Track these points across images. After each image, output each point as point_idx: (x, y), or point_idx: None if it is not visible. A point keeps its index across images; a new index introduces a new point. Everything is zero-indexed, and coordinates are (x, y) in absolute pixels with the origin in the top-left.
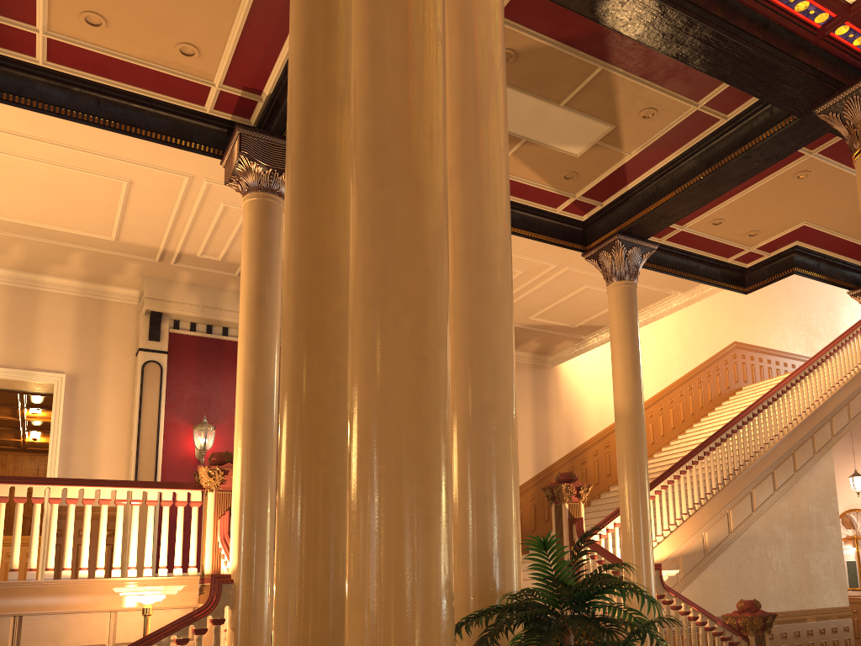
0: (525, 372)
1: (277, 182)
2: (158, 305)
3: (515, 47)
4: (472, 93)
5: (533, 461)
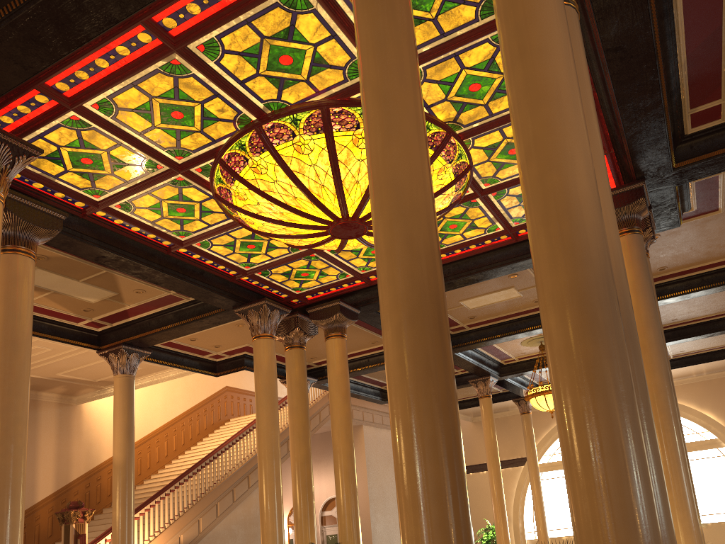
0: (52, 409)
1: None
2: None
3: (48, 255)
4: (10, 339)
5: (54, 480)
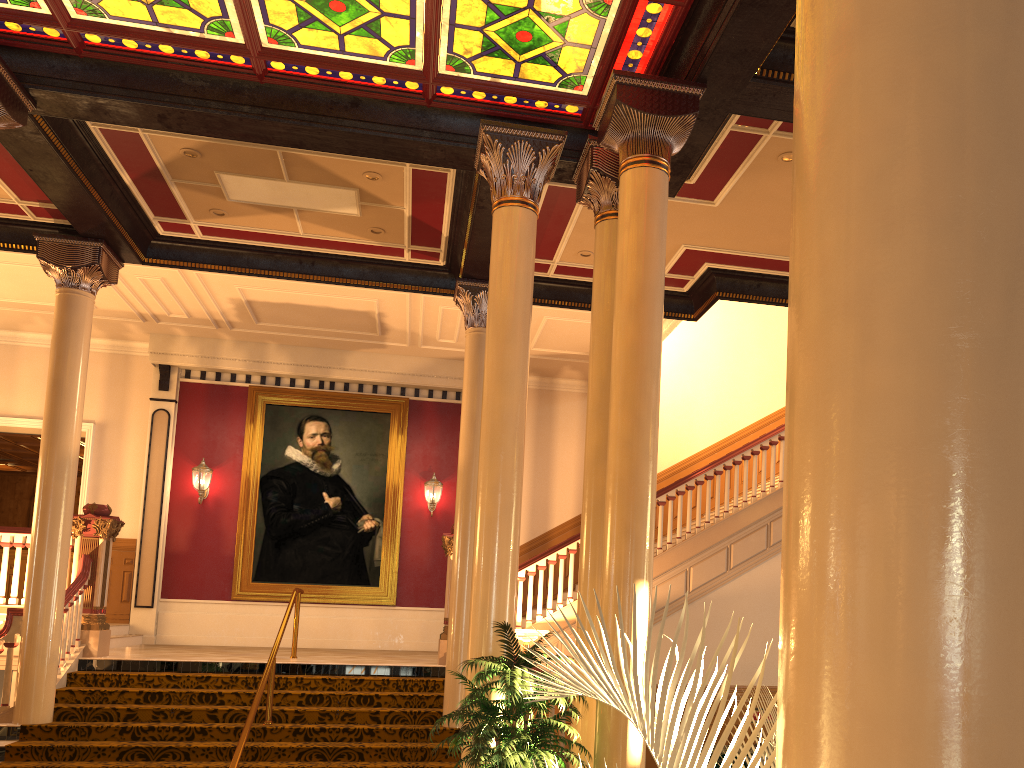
0: (573, 402)
1: (76, 277)
2: (161, 359)
3: (190, 146)
4: None
5: (575, 500)
